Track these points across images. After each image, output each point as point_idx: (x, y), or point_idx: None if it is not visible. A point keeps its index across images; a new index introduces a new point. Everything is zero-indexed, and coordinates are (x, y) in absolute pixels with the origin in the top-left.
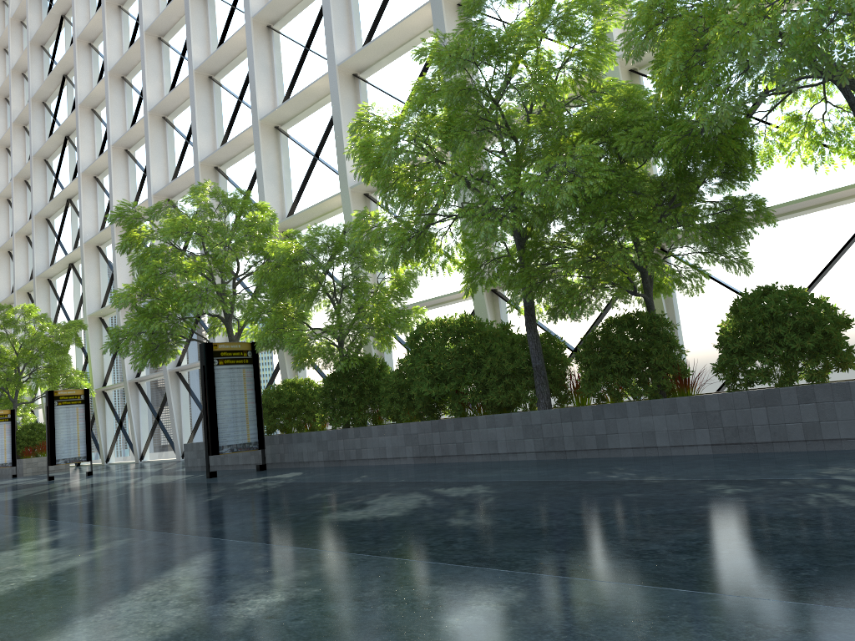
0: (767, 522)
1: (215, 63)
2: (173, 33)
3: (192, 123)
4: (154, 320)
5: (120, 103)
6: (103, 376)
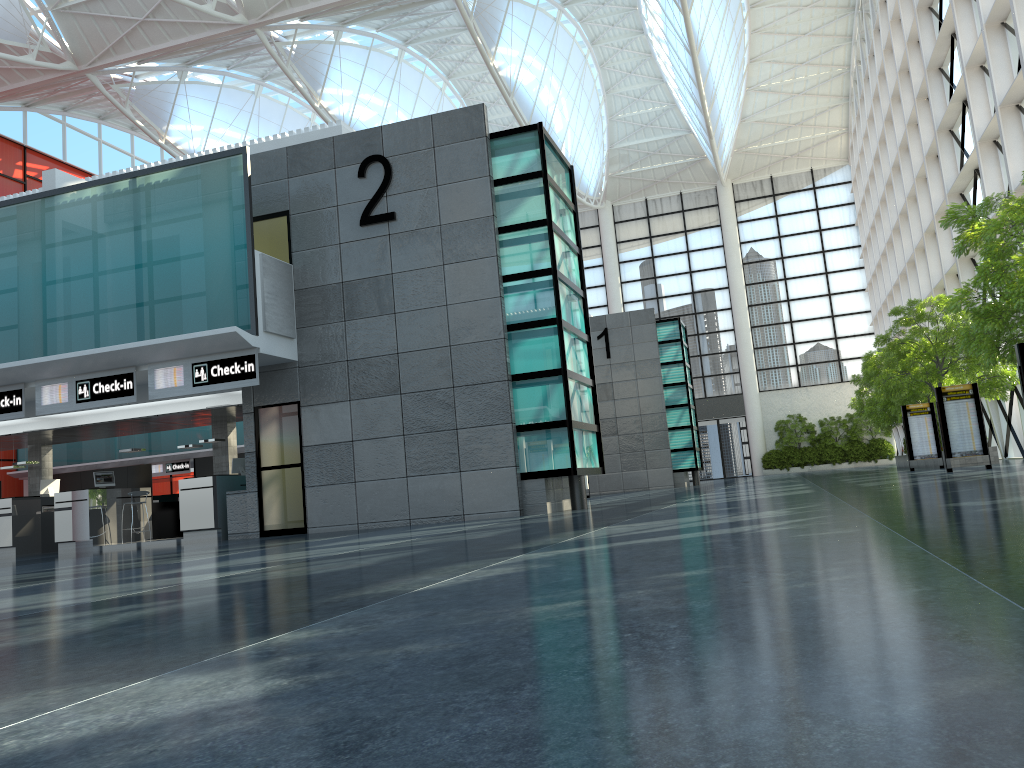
0: None
1: None
2: None
3: None
4: (986, 321)
5: (1003, 54)
6: None
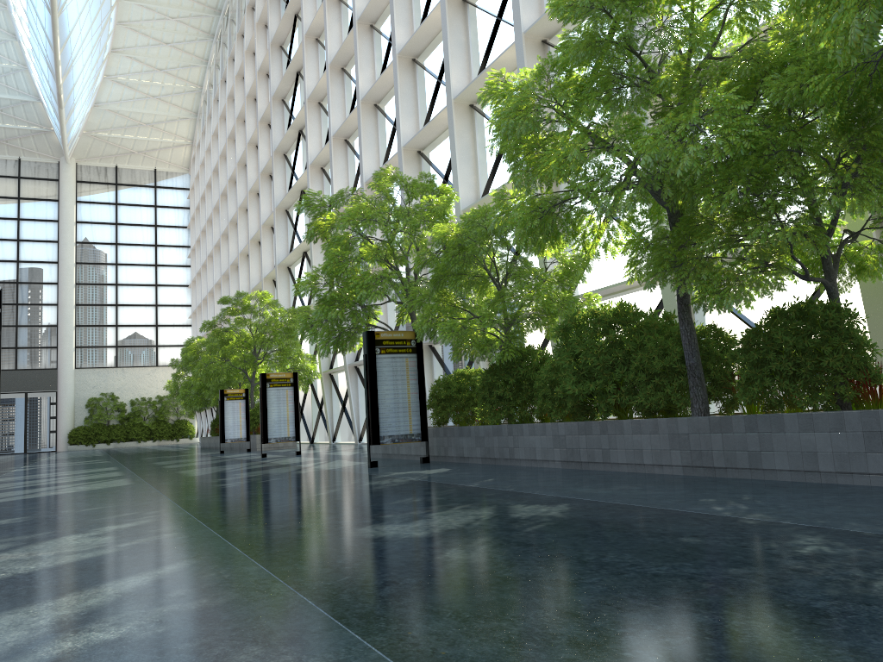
0: (765, 611)
1: (416, 45)
2: (383, 19)
3: (395, 109)
4: (331, 308)
5: (340, 95)
6: (329, 359)
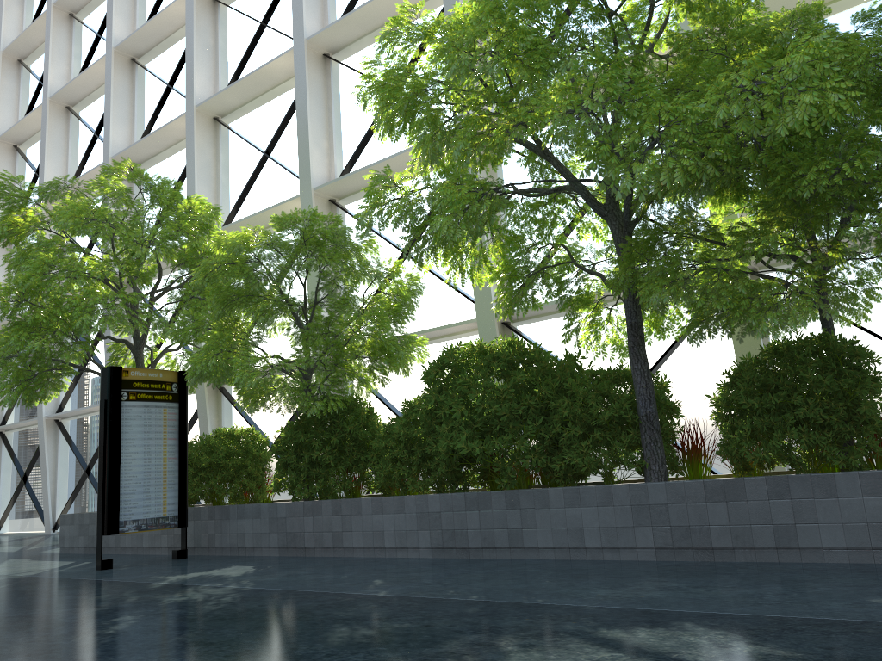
0: None
1: (141, 42)
2: (89, 11)
3: (105, 111)
4: (33, 336)
5: (13, 91)
6: None
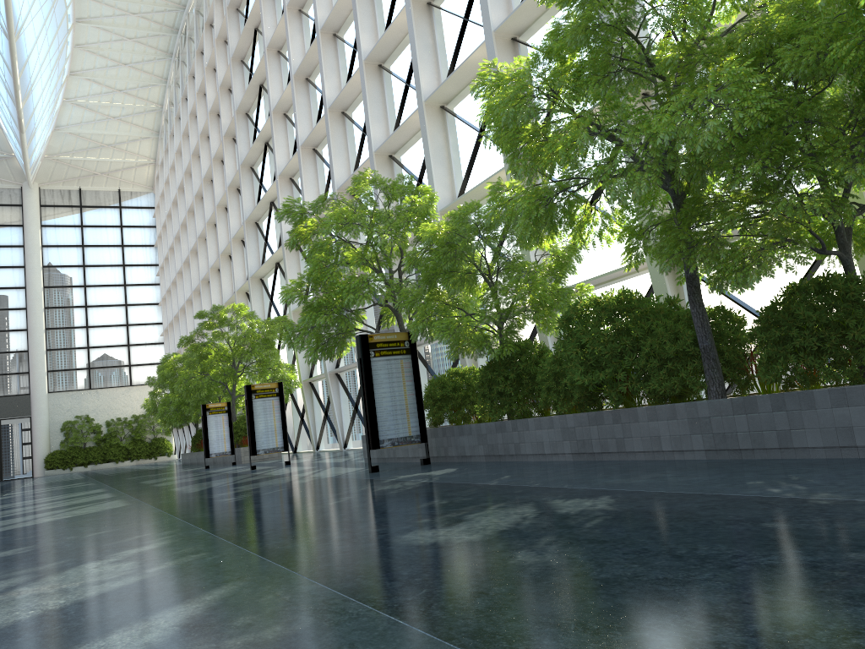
0: None
1: (382, 51)
2: (346, 28)
3: (365, 114)
4: (319, 314)
5: (306, 104)
6: (309, 367)
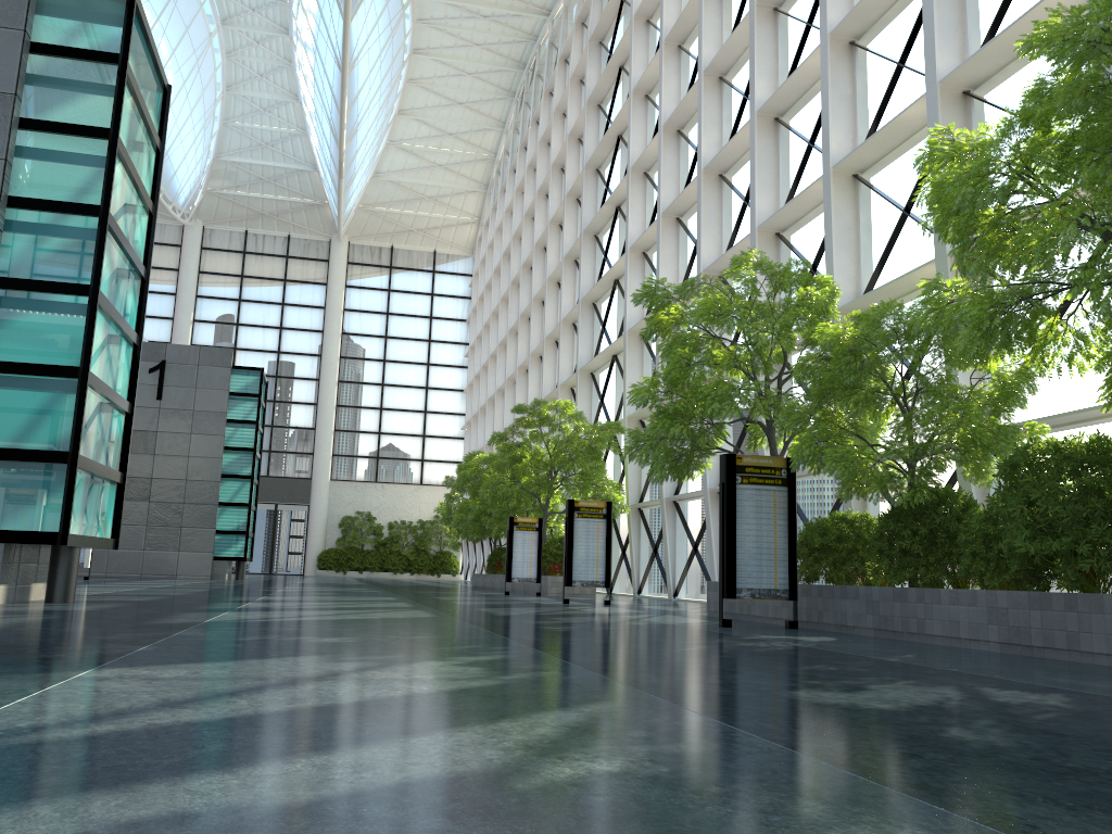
0: None
1: (781, 101)
2: (736, 70)
3: (750, 180)
4: (674, 423)
5: (674, 163)
6: (639, 490)
